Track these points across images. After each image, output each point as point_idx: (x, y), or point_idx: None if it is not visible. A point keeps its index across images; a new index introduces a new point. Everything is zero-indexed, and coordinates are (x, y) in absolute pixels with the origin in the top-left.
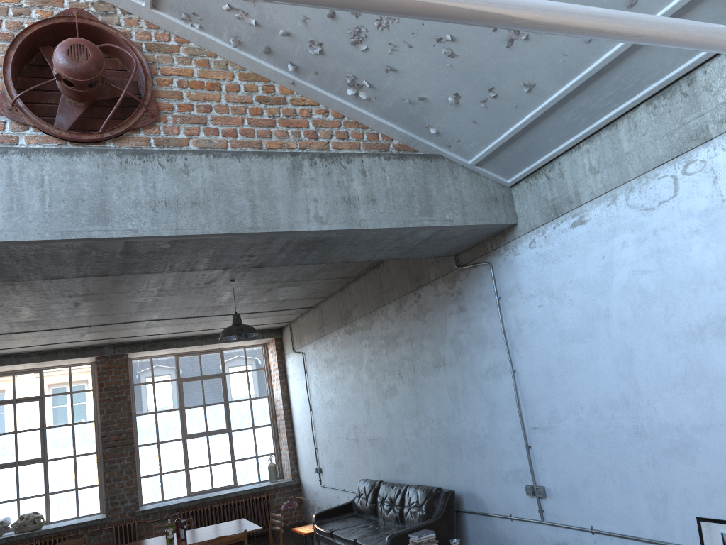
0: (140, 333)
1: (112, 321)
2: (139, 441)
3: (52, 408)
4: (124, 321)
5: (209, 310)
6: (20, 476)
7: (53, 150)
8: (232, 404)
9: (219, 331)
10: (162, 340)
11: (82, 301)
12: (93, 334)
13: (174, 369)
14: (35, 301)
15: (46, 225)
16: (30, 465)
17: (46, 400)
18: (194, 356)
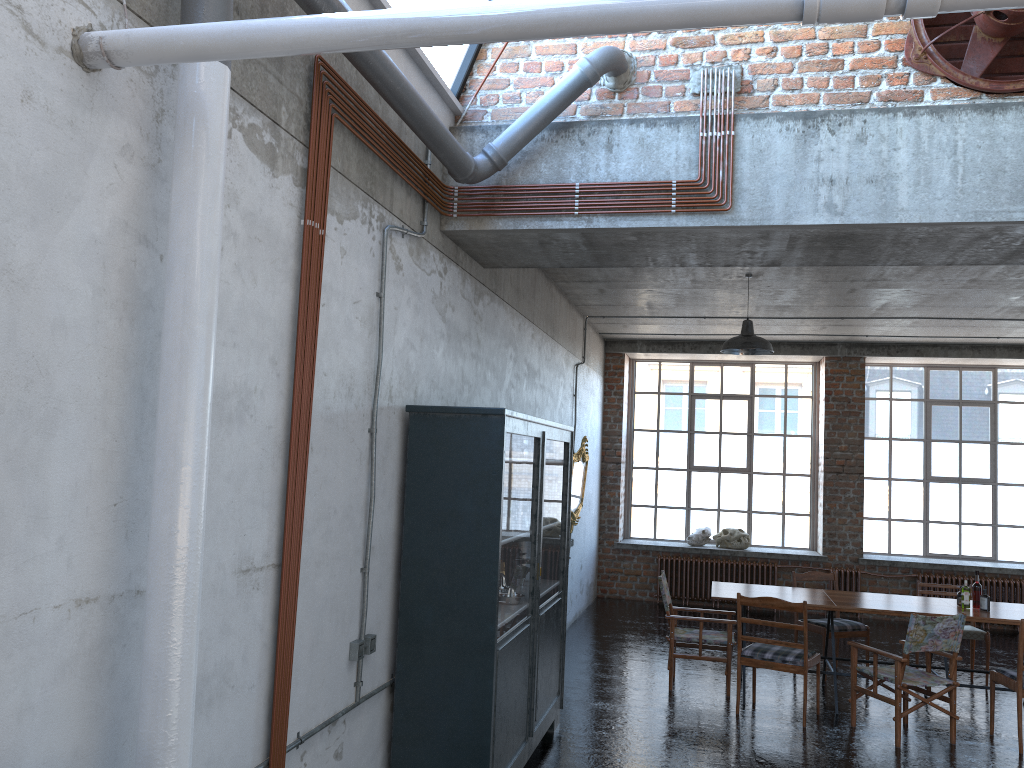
0: (892, 333)
1: (873, 315)
2: (864, 472)
3: (762, 412)
4: (888, 315)
5: (1015, 311)
6: (722, 484)
7: (970, 108)
8: (1002, 447)
9: (1003, 341)
10: (914, 344)
11: (860, 288)
12: (835, 328)
13: (921, 385)
14: (808, 283)
15: (956, 204)
16: (732, 474)
17: (755, 401)
18: (952, 371)
